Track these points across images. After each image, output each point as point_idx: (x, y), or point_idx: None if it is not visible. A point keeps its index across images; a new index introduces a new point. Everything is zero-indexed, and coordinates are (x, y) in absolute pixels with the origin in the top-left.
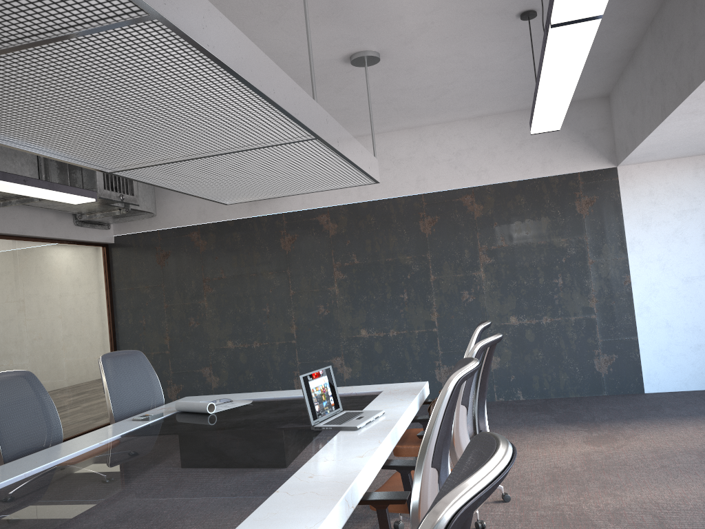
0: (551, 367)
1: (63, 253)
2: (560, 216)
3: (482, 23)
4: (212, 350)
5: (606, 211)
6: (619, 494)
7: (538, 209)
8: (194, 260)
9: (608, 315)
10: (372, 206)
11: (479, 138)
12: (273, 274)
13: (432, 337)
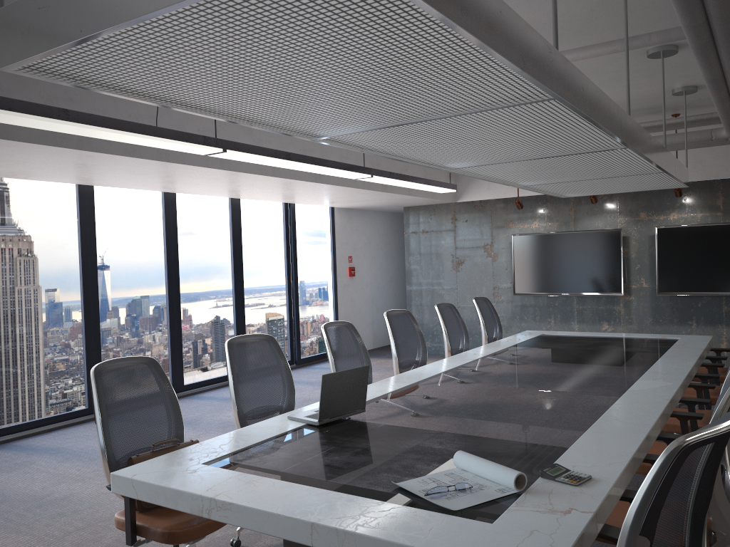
0: None
1: None
2: None
3: None
4: None
5: None
6: None
7: None
8: None
9: None
10: None
11: None
12: None
13: None
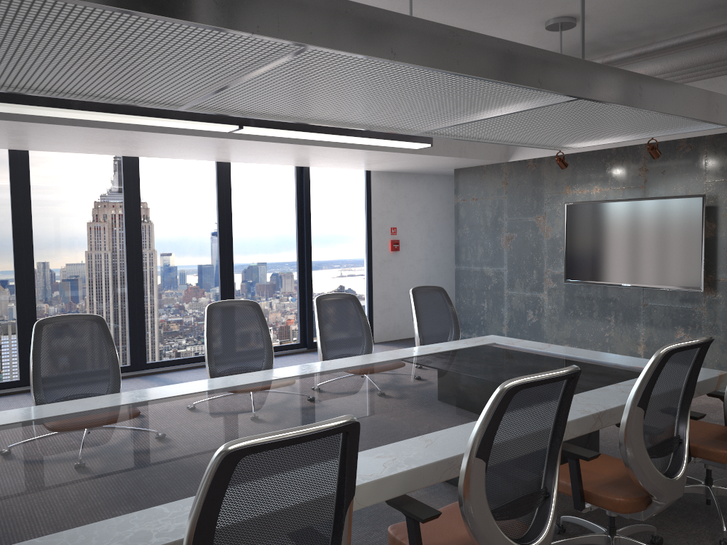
0: None
1: None
2: None
3: None
4: None
5: None
6: None
7: None
8: None
9: None
10: None
11: None
12: None
13: None
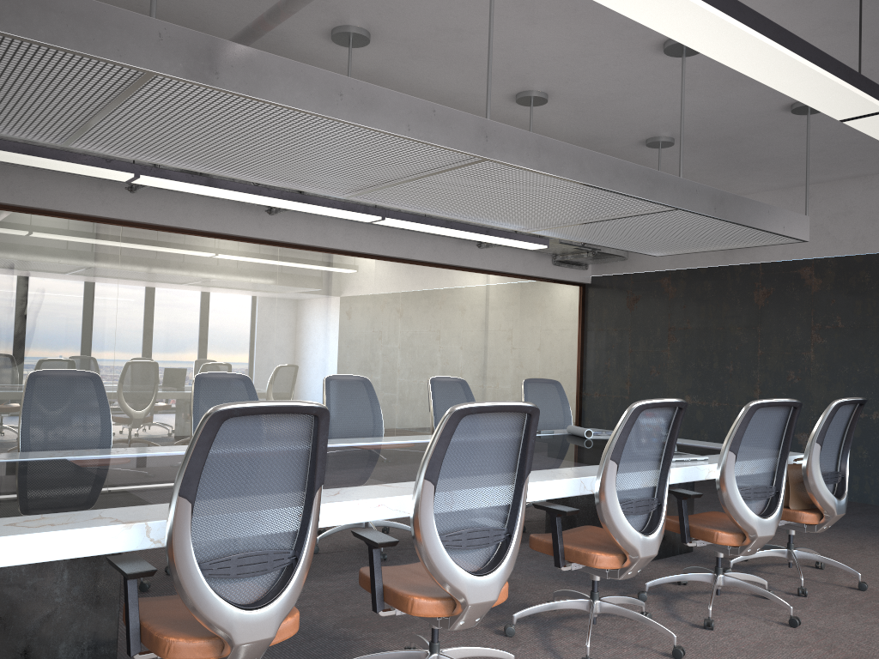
0: None
1: (540, 290)
2: None
3: None
4: None
5: None
6: None
7: None
8: (662, 306)
9: None
10: (869, 260)
11: None
12: (741, 330)
13: None
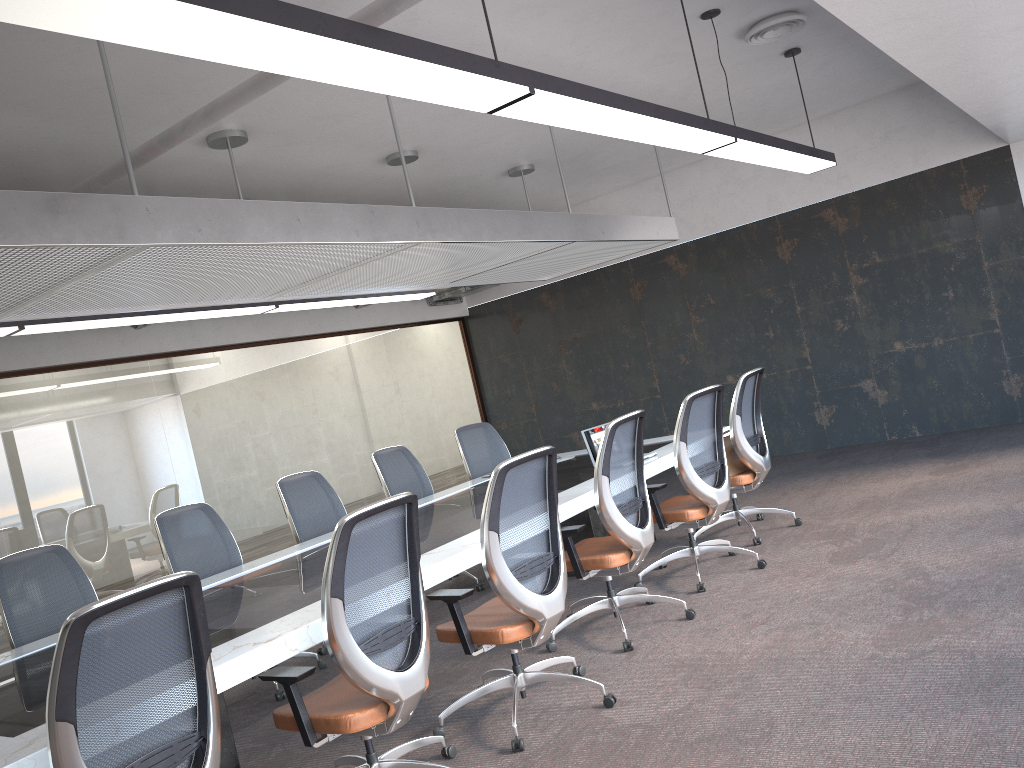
0: (950, 395)
1: (423, 335)
2: (943, 216)
3: (749, 68)
4: (578, 414)
5: (1001, 202)
6: (903, 513)
7: (914, 212)
8: (547, 322)
9: (1015, 327)
10: (722, 238)
11: (834, 139)
12: (627, 327)
13: (806, 376)
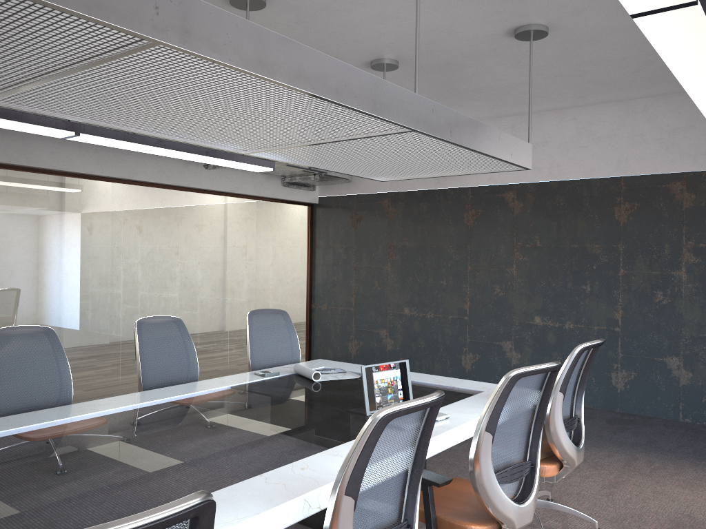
0: None
1: (271, 210)
2: None
3: None
4: (390, 314)
5: None
6: None
7: None
8: (383, 226)
9: None
10: (563, 186)
11: (701, 115)
12: (453, 248)
13: (613, 337)
